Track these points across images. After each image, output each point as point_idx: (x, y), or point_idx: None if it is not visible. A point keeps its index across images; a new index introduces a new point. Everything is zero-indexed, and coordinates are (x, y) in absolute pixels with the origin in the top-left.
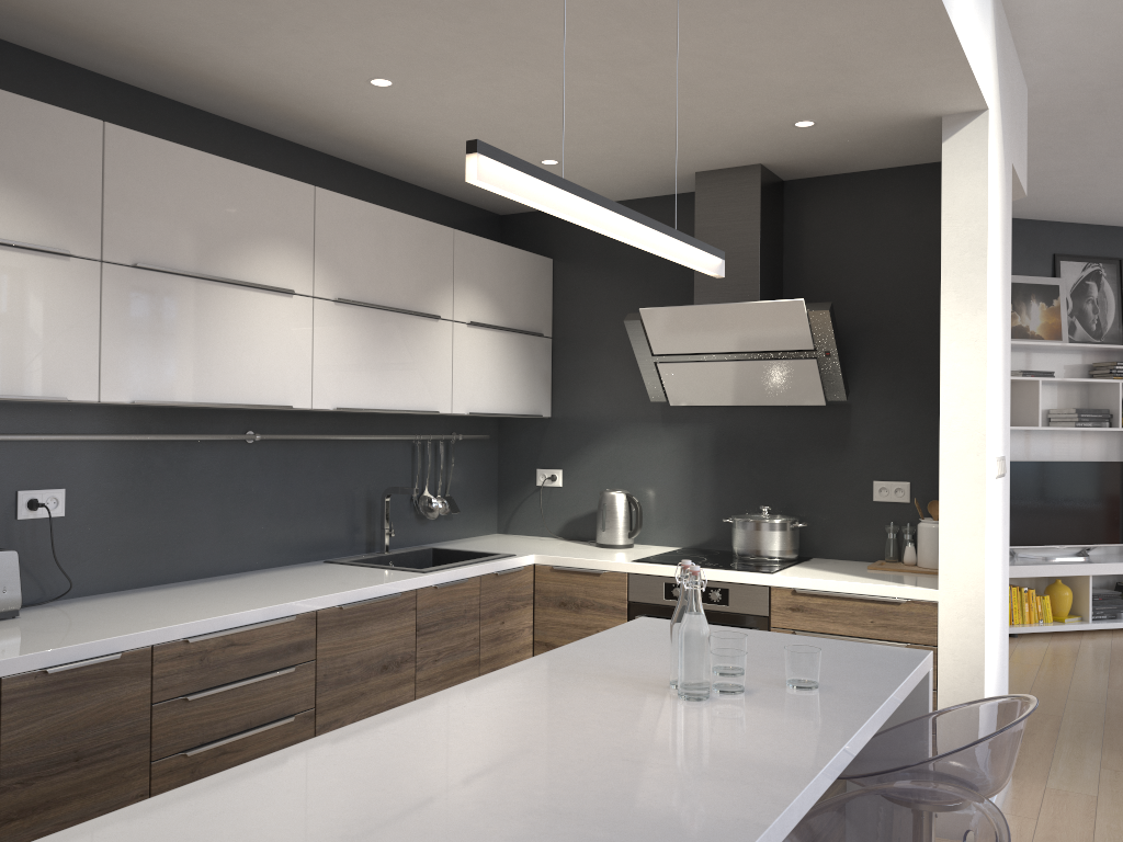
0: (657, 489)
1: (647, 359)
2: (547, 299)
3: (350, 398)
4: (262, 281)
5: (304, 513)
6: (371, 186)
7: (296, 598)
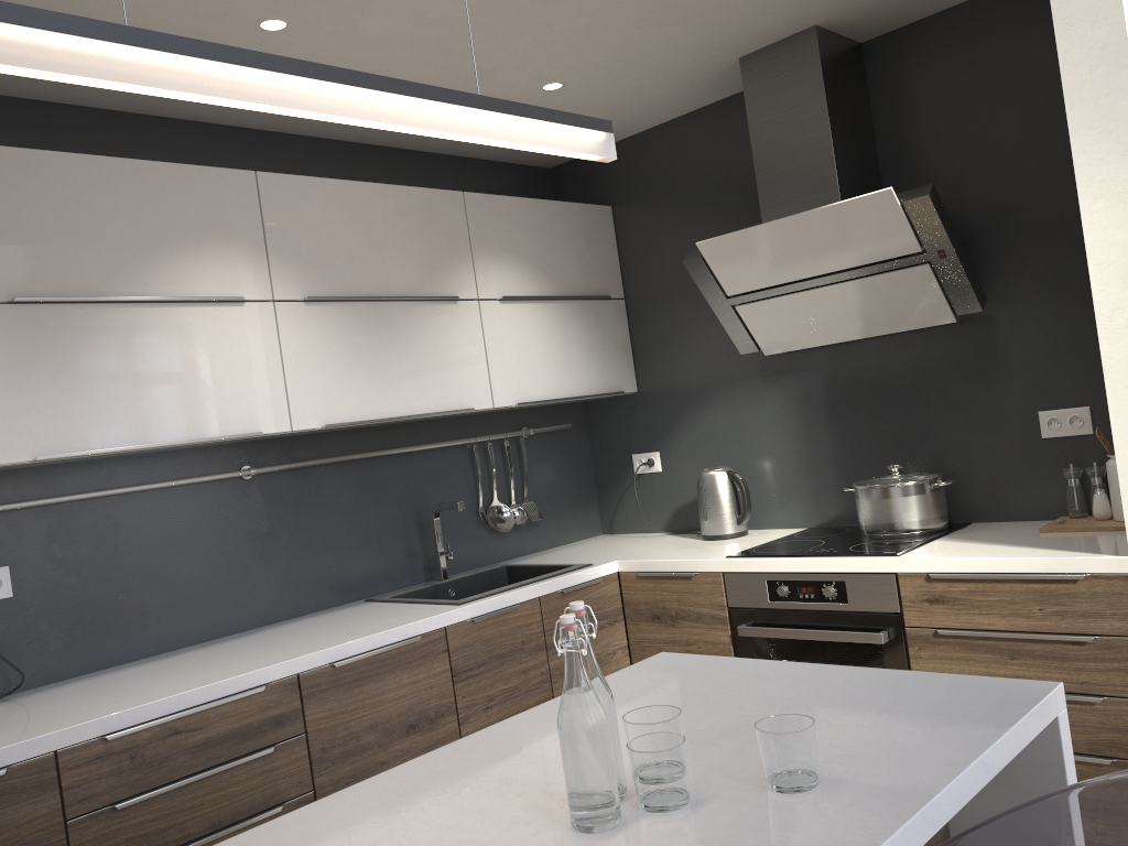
0: (768, 460)
1: (722, 303)
2: (611, 255)
3: (345, 411)
4: (198, 292)
5: (334, 548)
6: (366, 163)
7: (271, 661)
